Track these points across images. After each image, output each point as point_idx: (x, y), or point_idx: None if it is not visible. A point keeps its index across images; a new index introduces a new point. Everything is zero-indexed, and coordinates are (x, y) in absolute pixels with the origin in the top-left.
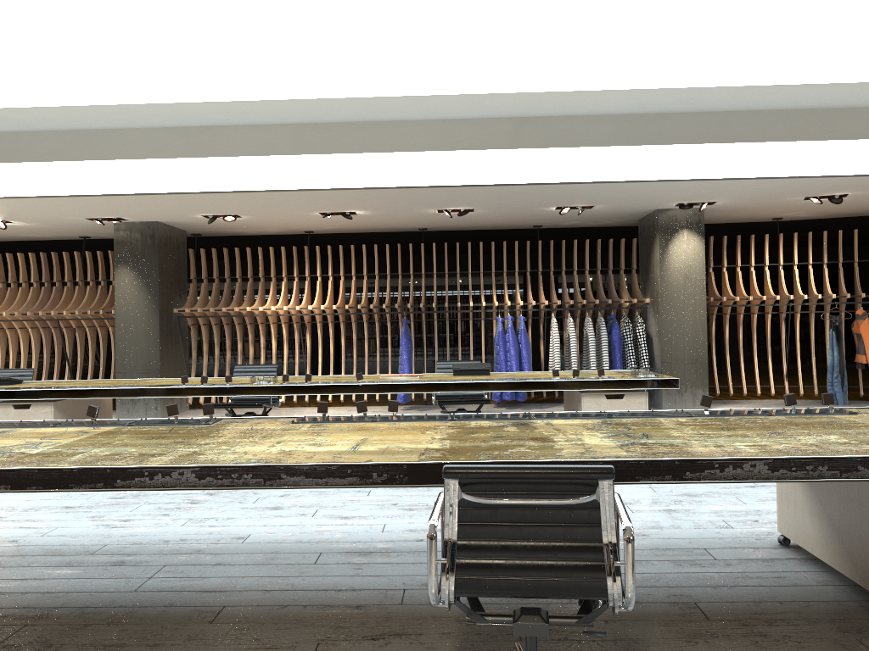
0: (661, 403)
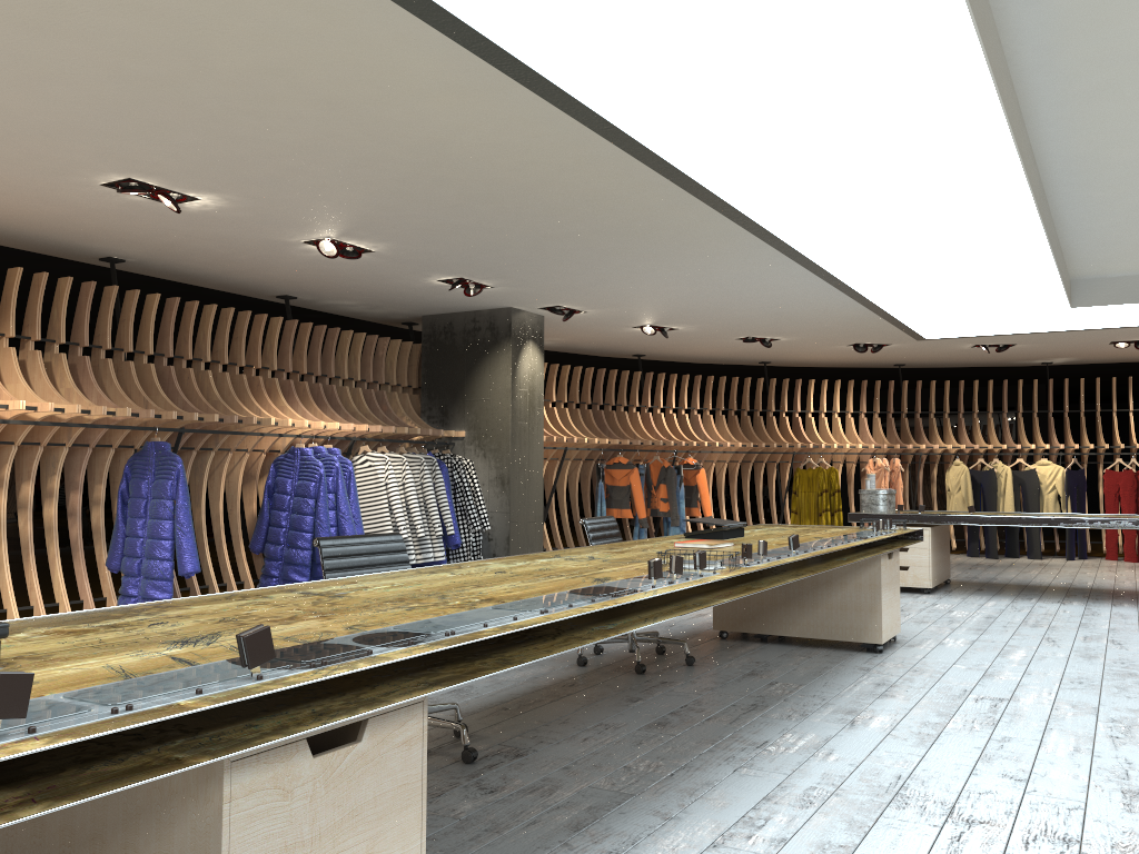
0: None
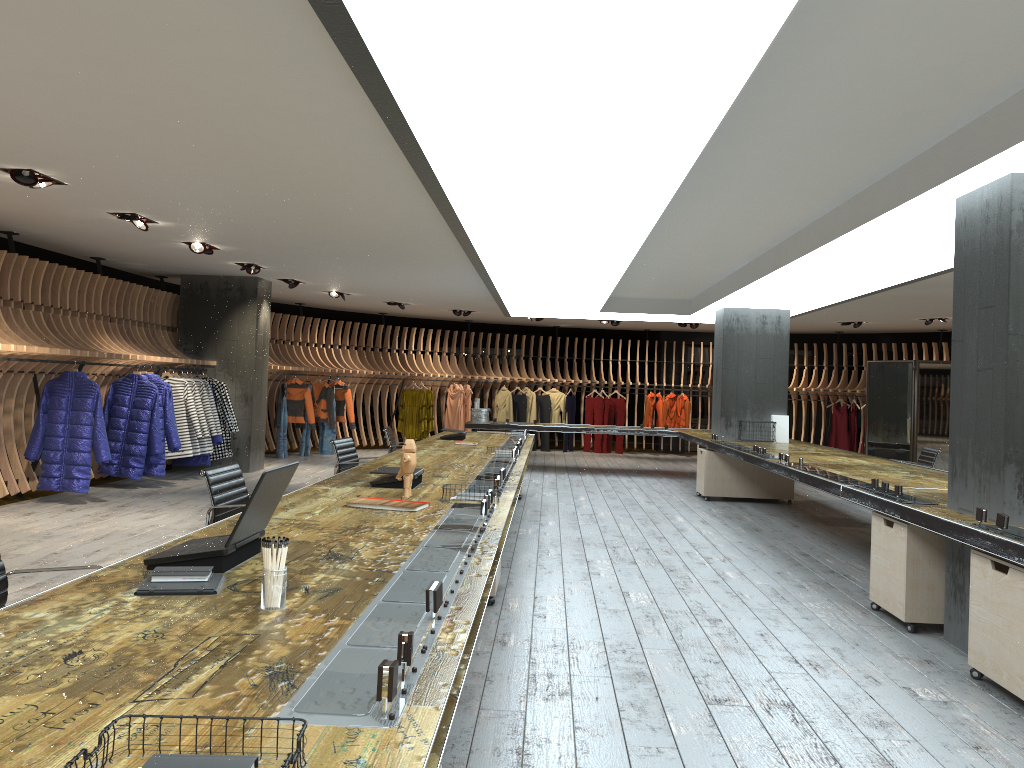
0: (246, 466)
